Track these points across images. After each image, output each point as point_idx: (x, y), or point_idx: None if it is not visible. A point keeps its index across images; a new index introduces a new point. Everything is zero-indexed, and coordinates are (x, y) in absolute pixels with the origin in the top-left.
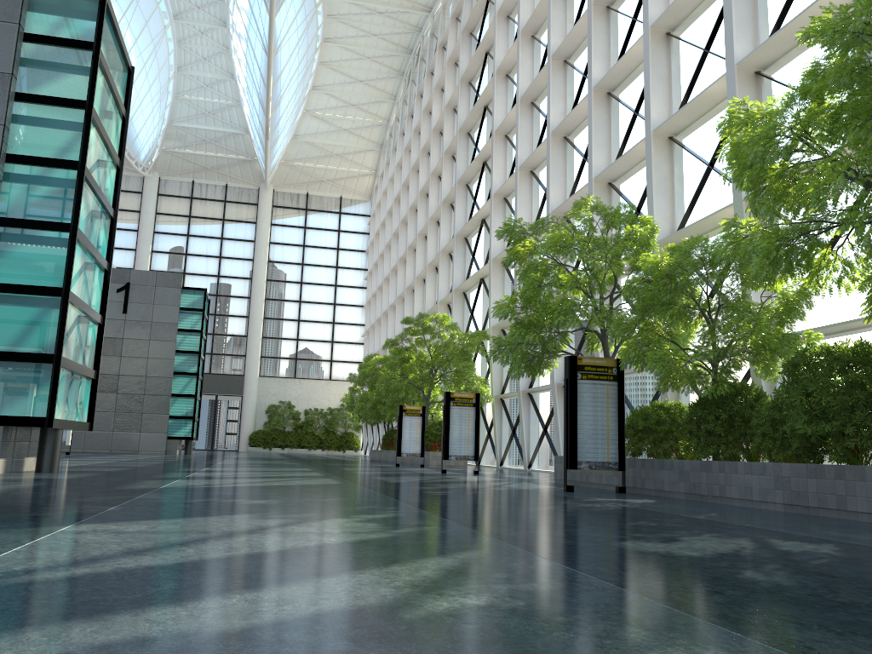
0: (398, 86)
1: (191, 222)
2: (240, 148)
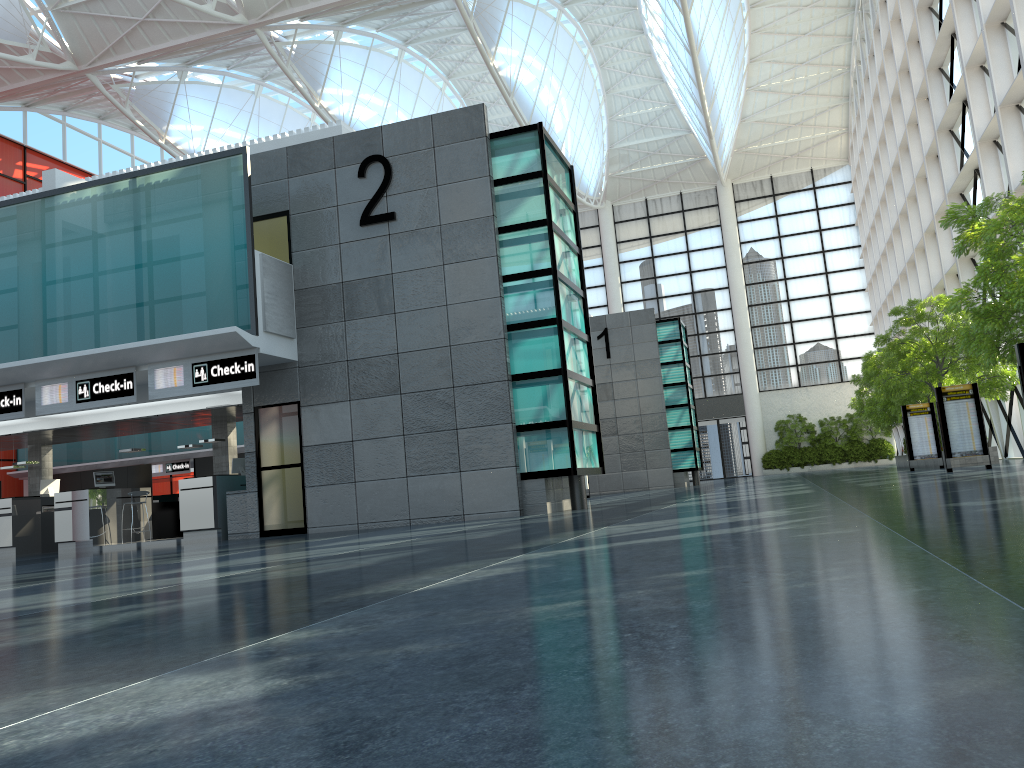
0: (850, 23)
1: (652, 243)
2: (686, 150)
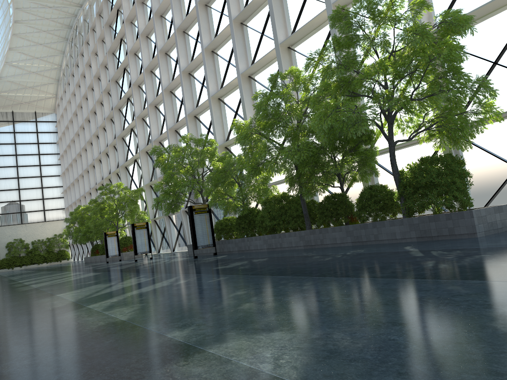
0: (65, 46)
1: None
2: None
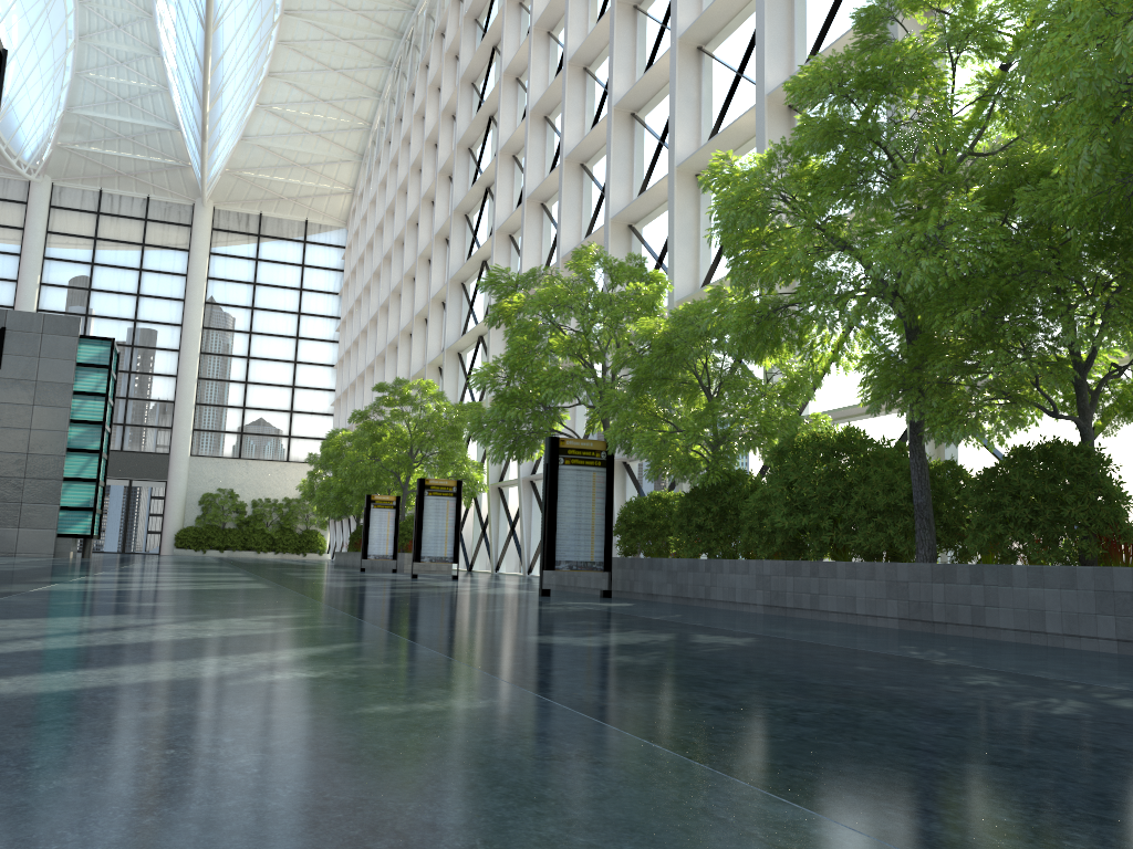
0: (384, 79)
1: (97, 246)
2: (168, 149)
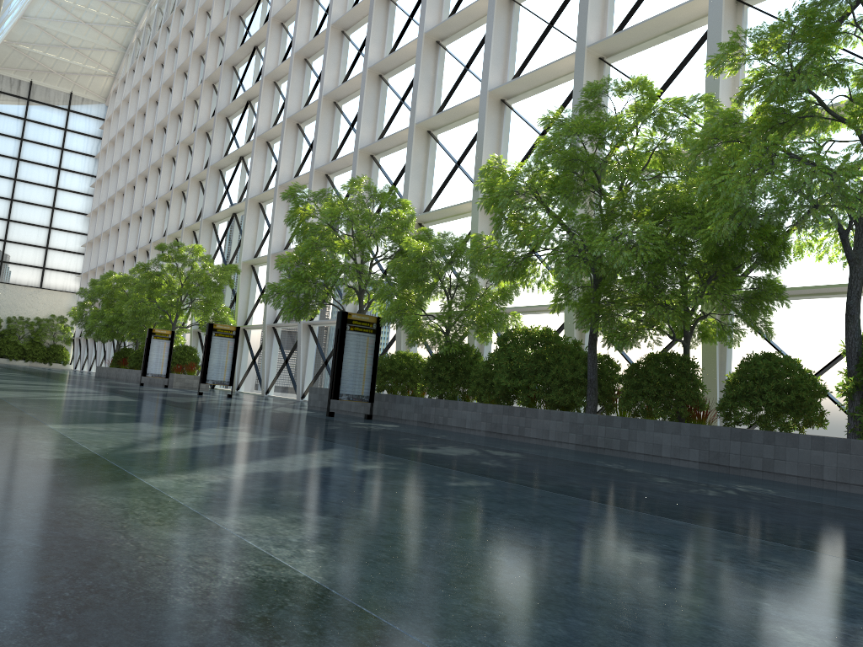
0: None
1: None
2: None
